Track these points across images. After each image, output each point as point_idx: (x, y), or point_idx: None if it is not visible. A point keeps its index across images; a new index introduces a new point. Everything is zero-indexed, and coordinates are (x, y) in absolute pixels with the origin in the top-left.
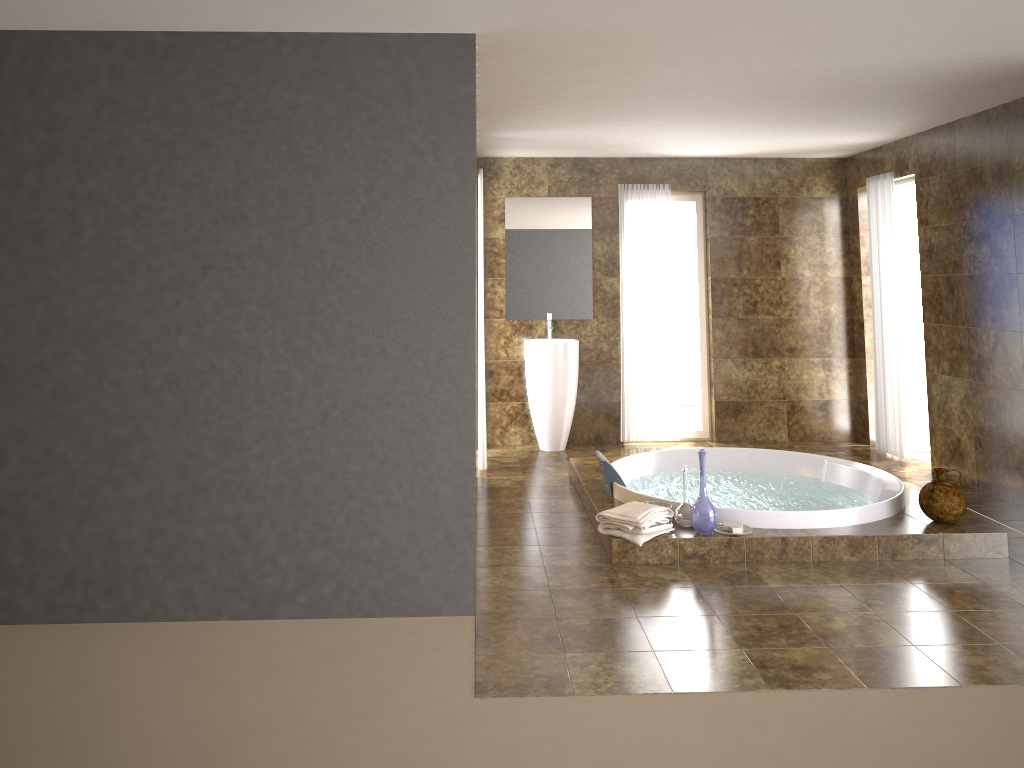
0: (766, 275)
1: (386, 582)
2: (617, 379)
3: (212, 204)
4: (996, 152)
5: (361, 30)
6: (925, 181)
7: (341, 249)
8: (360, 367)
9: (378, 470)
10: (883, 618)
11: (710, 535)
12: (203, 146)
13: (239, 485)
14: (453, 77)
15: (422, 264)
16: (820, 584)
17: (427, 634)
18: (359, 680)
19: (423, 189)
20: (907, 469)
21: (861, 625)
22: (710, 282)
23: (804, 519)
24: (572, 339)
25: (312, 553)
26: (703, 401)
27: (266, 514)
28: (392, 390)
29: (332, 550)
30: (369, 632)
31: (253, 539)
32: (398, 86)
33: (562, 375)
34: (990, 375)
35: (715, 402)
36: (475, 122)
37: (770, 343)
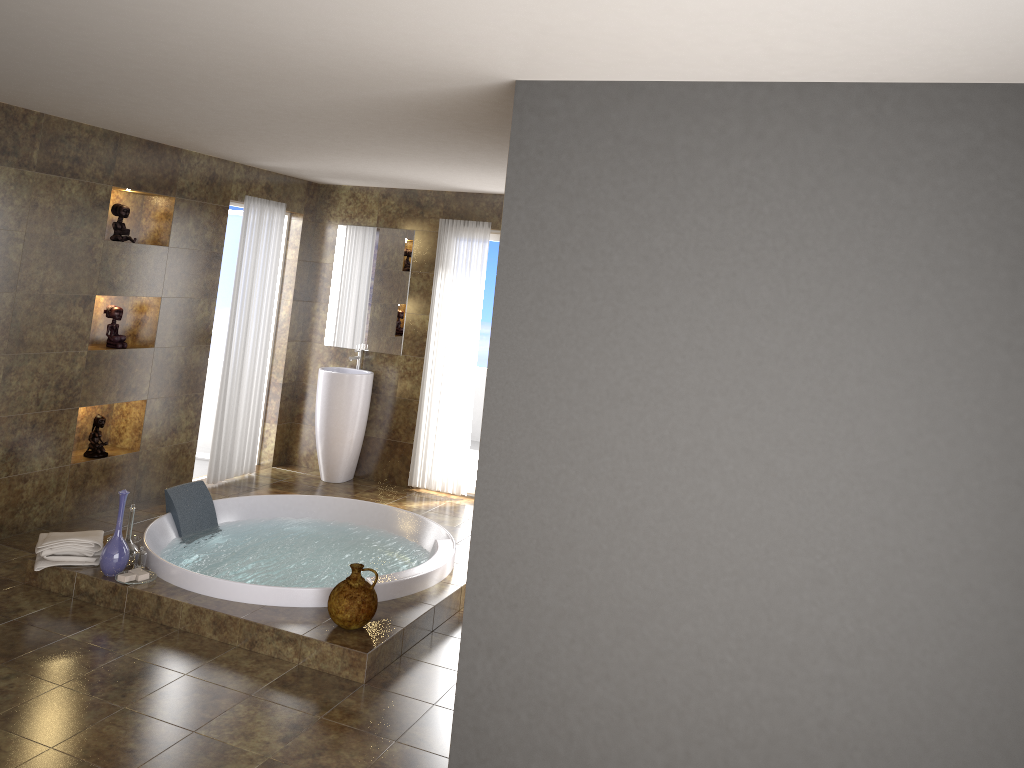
0: None
1: None
2: (416, 420)
3: None
4: None
5: None
6: None
7: None
8: None
9: None
10: (48, 692)
11: (107, 577)
12: None
13: None
14: None
15: None
16: (110, 649)
17: None
18: None
19: None
20: None
21: (11, 691)
22: None
23: (204, 584)
24: (371, 372)
25: None
26: None
27: None
28: None
29: None
30: None
31: None
32: None
33: (336, 406)
34: None
35: None
36: None
37: None
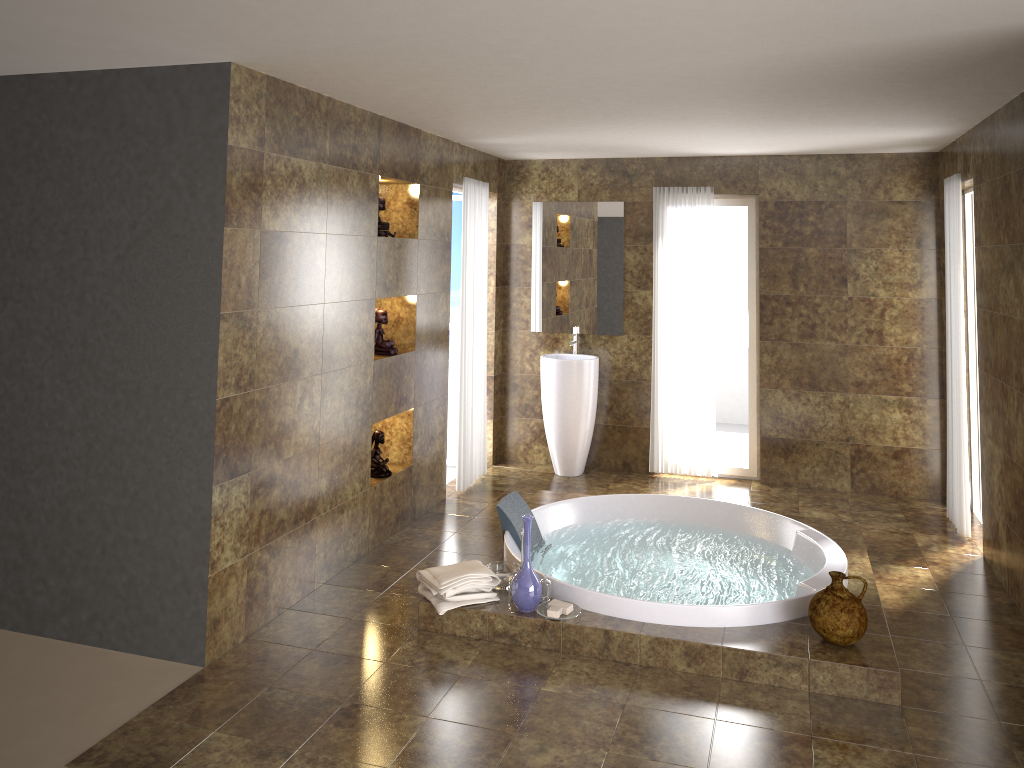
0: (828, 293)
1: (131, 618)
2: (648, 403)
3: (12, 239)
4: (1017, 157)
5: (129, 66)
6: (979, 188)
7: (108, 285)
8: (119, 403)
9: (129, 506)
10: (607, 762)
11: (527, 614)
12: (8, 184)
13: (22, 505)
14: (209, 109)
15: (174, 302)
16: (602, 698)
17: (134, 680)
18: (7, 721)
19: (178, 226)
20: (952, 550)
21: (567, 766)
22: (759, 299)
23: (647, 611)
24: (595, 356)
25: (74, 579)
26: (751, 435)
27: (41, 536)
28: (144, 428)
29: (89, 579)
30: (93, 667)
31: (30, 558)
32: (162, 120)
33: (571, 396)
34: (1015, 449)
35: (761, 438)
36: (227, 155)
37: (831, 374)
